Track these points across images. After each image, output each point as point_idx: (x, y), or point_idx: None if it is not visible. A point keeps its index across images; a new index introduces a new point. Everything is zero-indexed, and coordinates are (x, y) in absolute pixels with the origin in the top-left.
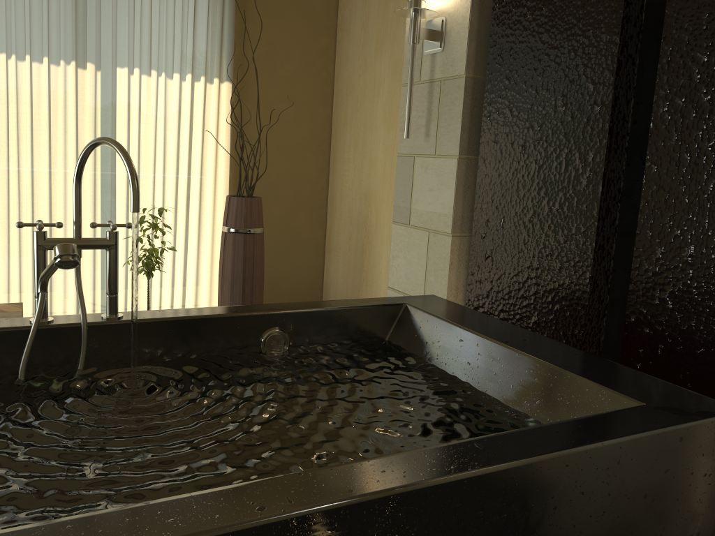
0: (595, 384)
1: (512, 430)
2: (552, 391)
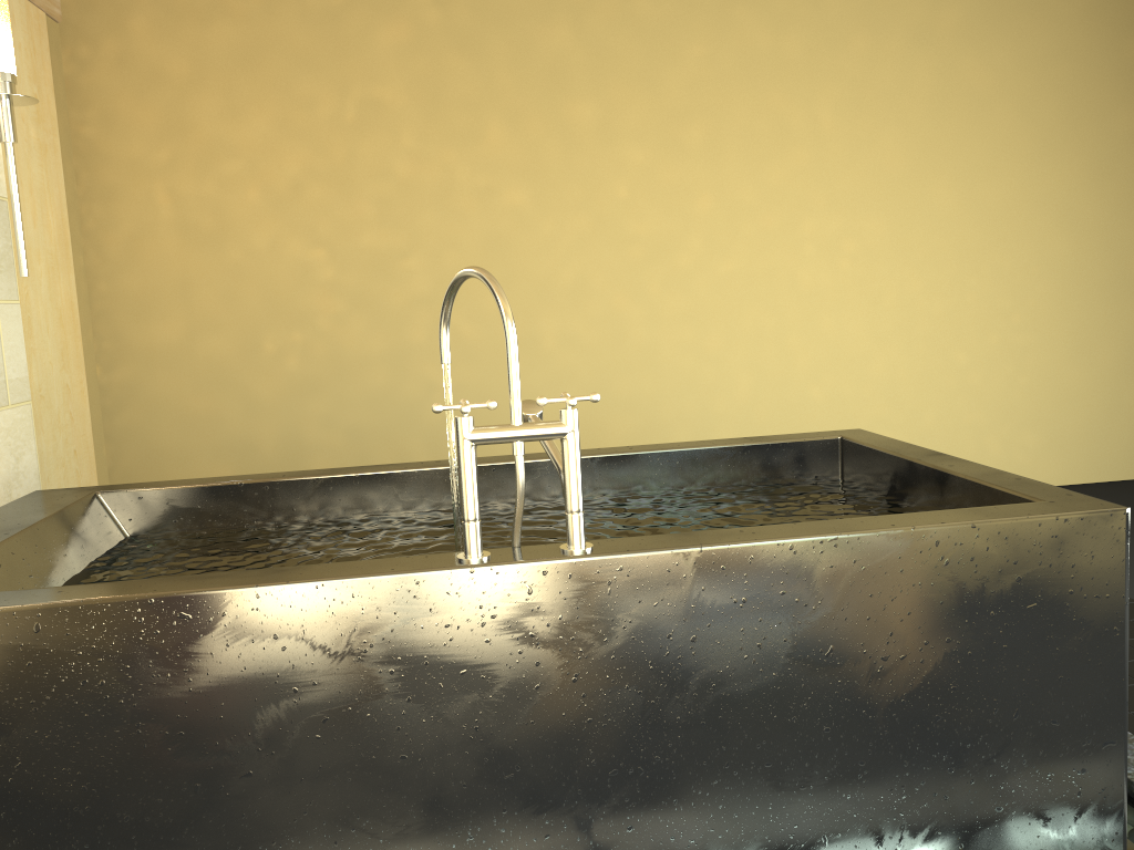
0: (78, 502)
1: (242, 480)
2: (77, 531)
